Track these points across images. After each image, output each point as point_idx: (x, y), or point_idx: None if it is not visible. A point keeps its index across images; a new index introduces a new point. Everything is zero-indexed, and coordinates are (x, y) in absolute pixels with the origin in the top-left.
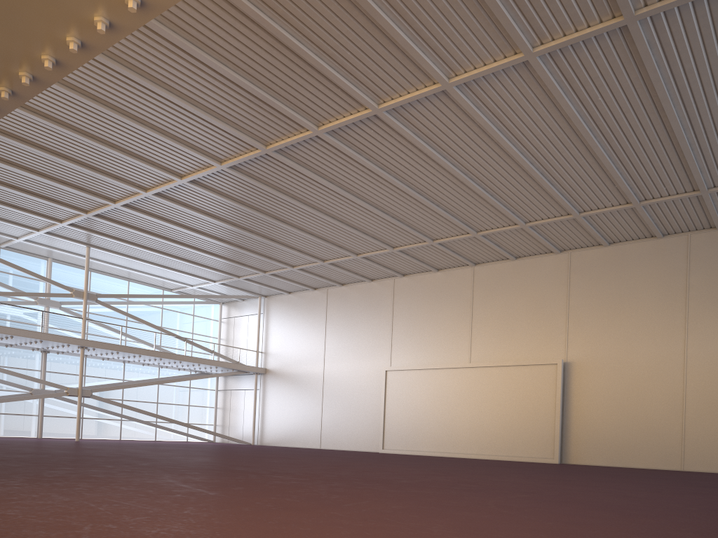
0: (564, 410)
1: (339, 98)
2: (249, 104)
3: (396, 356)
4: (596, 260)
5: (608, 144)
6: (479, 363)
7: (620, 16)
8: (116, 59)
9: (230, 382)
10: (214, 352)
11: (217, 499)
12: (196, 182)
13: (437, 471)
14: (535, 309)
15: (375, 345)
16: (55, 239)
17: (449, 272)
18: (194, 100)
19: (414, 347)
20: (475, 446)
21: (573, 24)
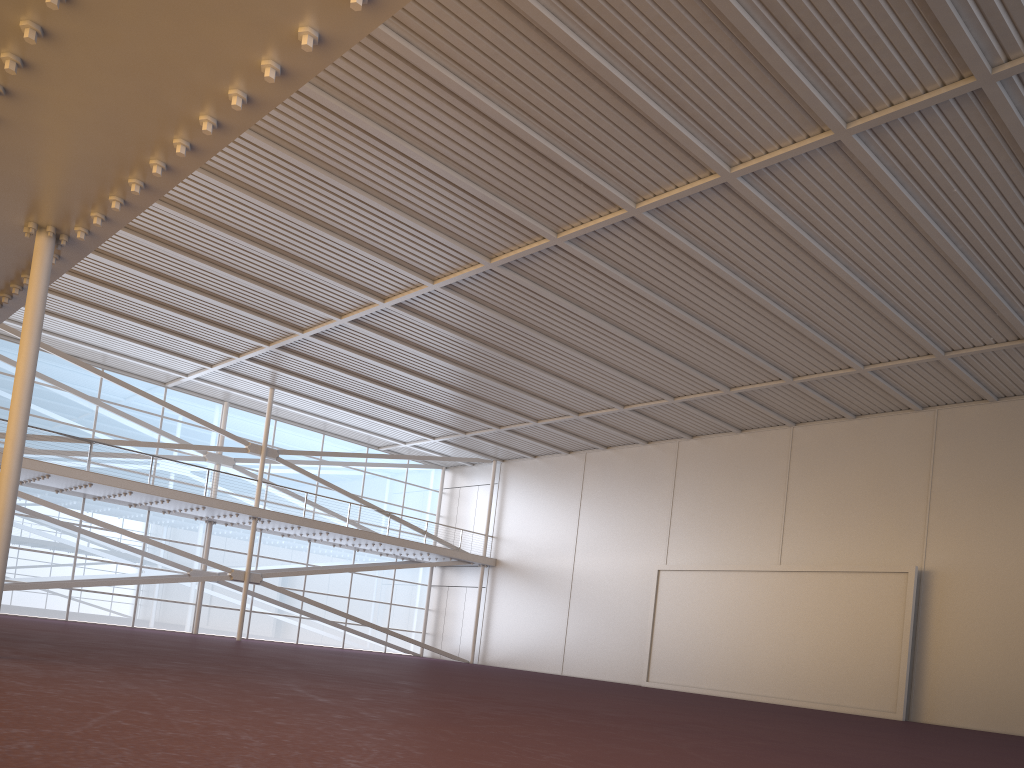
0: (917, 642)
1: (583, 195)
2: (466, 205)
3: (675, 551)
4: (976, 421)
5: (976, 254)
6: (792, 565)
7: (970, 76)
8: (297, 152)
9: (448, 575)
10: (427, 532)
11: (317, 705)
12: (403, 306)
13: (685, 710)
14: (880, 491)
15: (646, 534)
16: (232, 377)
17: (757, 434)
18: (395, 201)
19: (701, 539)
20: (779, 686)
21: (903, 90)
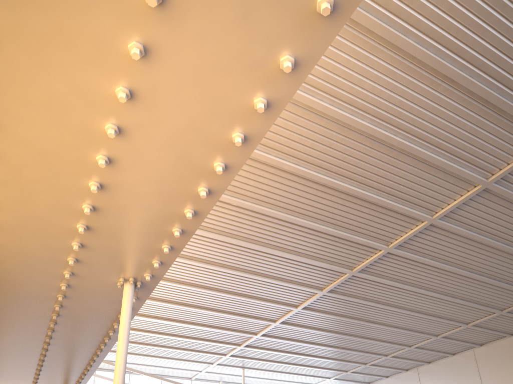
0: None
1: (400, 220)
2: (335, 244)
3: None
4: None
5: None
6: None
7: None
8: (246, 240)
9: None
10: None
11: None
12: (307, 308)
13: None
14: None
15: None
16: (223, 367)
17: None
18: (298, 252)
19: None
20: None
21: None
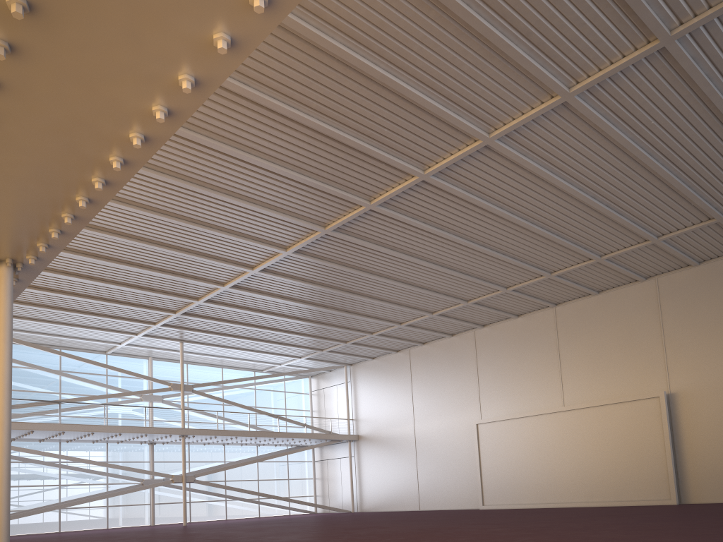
0: (675, 446)
1: (385, 171)
2: (302, 193)
3: (486, 408)
4: (687, 281)
5: (673, 165)
6: (573, 405)
7: (655, 40)
8: (177, 176)
9: (325, 452)
10: (306, 424)
11: None
12: (267, 270)
13: (528, 530)
14: (626, 342)
15: (463, 399)
16: (152, 339)
17: (530, 316)
18: (252, 198)
19: (503, 397)
20: (580, 494)
21: (607, 58)
